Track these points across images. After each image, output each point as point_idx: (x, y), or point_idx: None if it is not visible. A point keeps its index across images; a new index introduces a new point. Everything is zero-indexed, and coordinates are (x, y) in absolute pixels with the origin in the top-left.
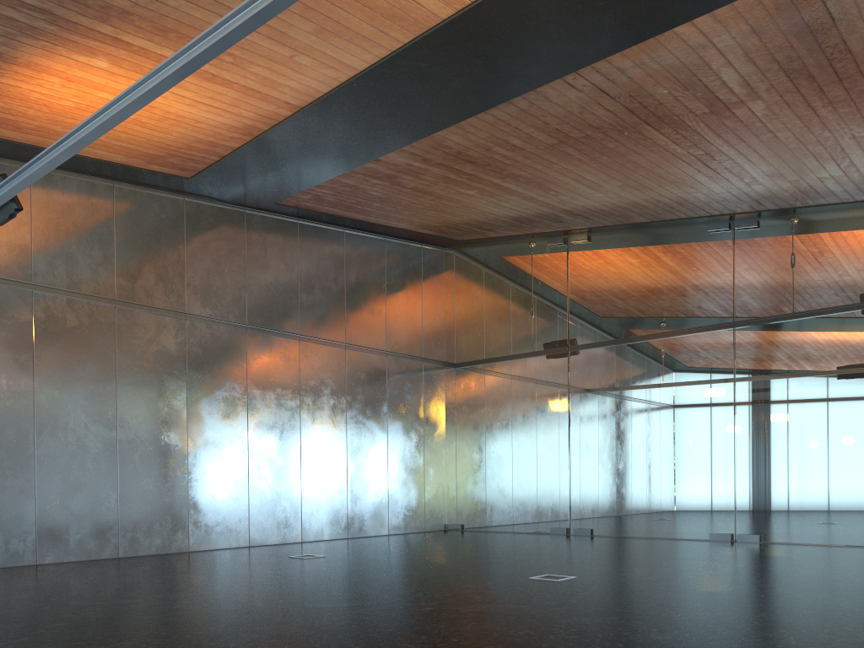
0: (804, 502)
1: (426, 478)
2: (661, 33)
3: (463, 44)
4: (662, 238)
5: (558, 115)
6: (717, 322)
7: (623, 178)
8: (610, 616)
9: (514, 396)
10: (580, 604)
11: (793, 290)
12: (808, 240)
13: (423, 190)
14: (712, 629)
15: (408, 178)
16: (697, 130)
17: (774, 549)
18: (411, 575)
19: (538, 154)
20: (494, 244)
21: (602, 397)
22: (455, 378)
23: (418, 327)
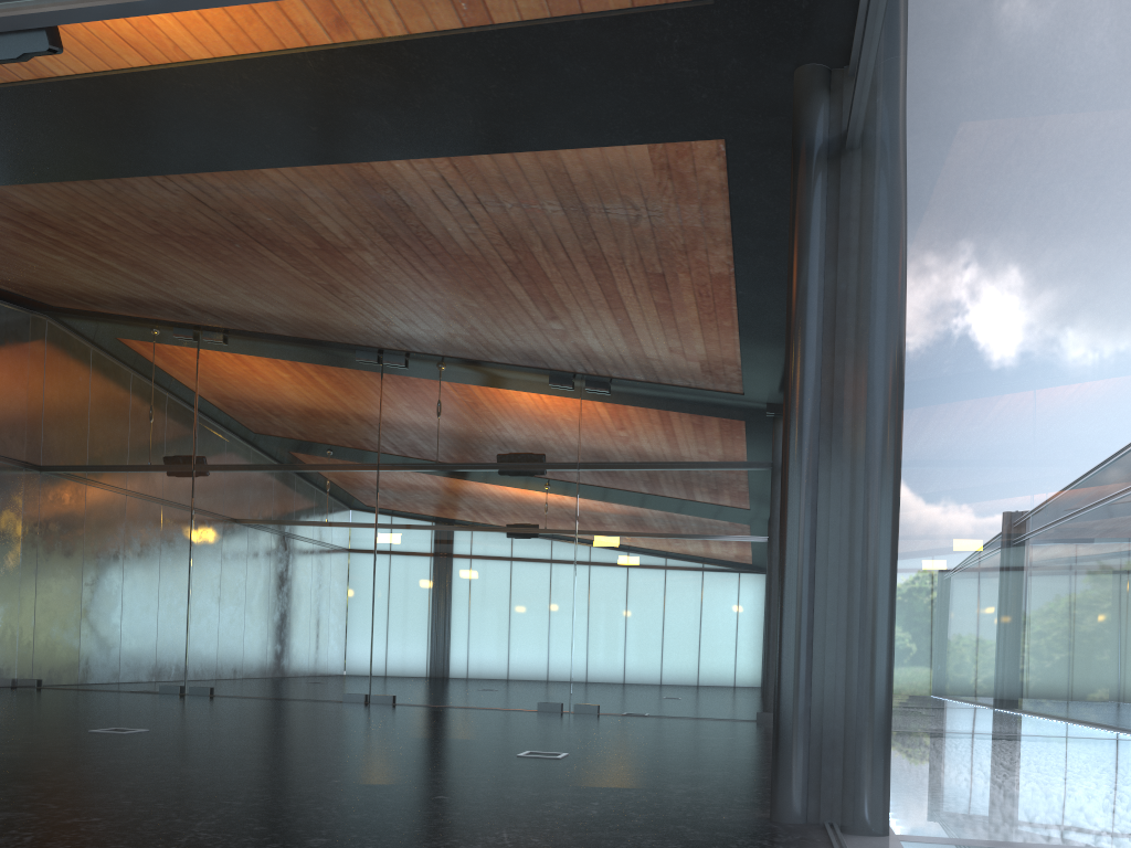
0: (437, 662)
1: None
2: (247, 169)
3: (19, 113)
4: (309, 357)
5: (154, 209)
6: (362, 462)
7: (249, 287)
8: (153, 758)
9: (121, 518)
10: (130, 750)
11: (436, 440)
12: (452, 390)
13: None
14: (249, 764)
15: None
16: (314, 262)
17: (400, 709)
18: None
19: (139, 240)
20: (103, 320)
21: (232, 531)
22: (39, 485)
23: None
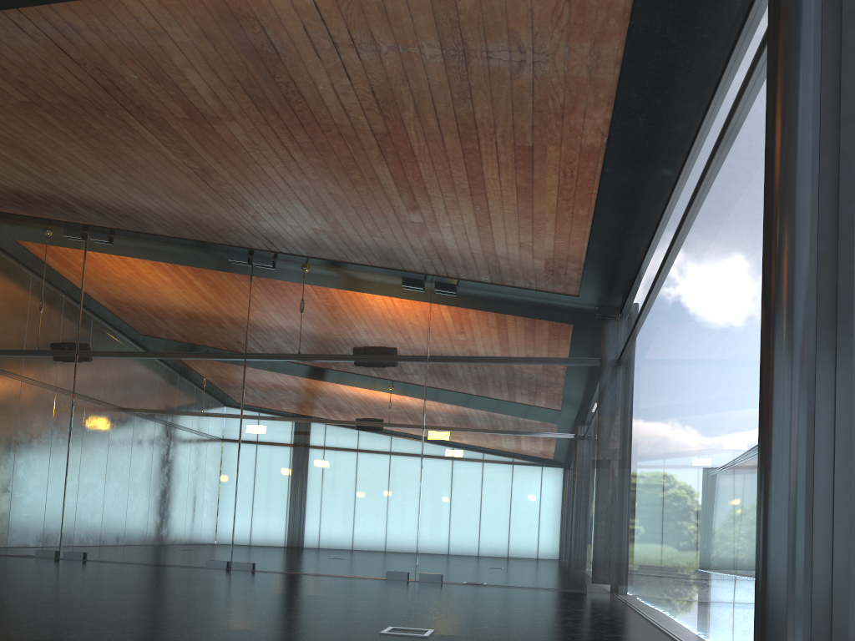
0: (294, 532)
1: None
2: None
3: None
4: (186, 257)
5: (18, 63)
6: (231, 350)
7: (125, 174)
8: None
9: (7, 397)
10: None
11: (299, 332)
12: (314, 289)
13: None
14: None
15: None
16: (184, 137)
17: (258, 576)
18: None
19: (11, 111)
20: (0, 220)
21: (110, 410)
22: None
23: None
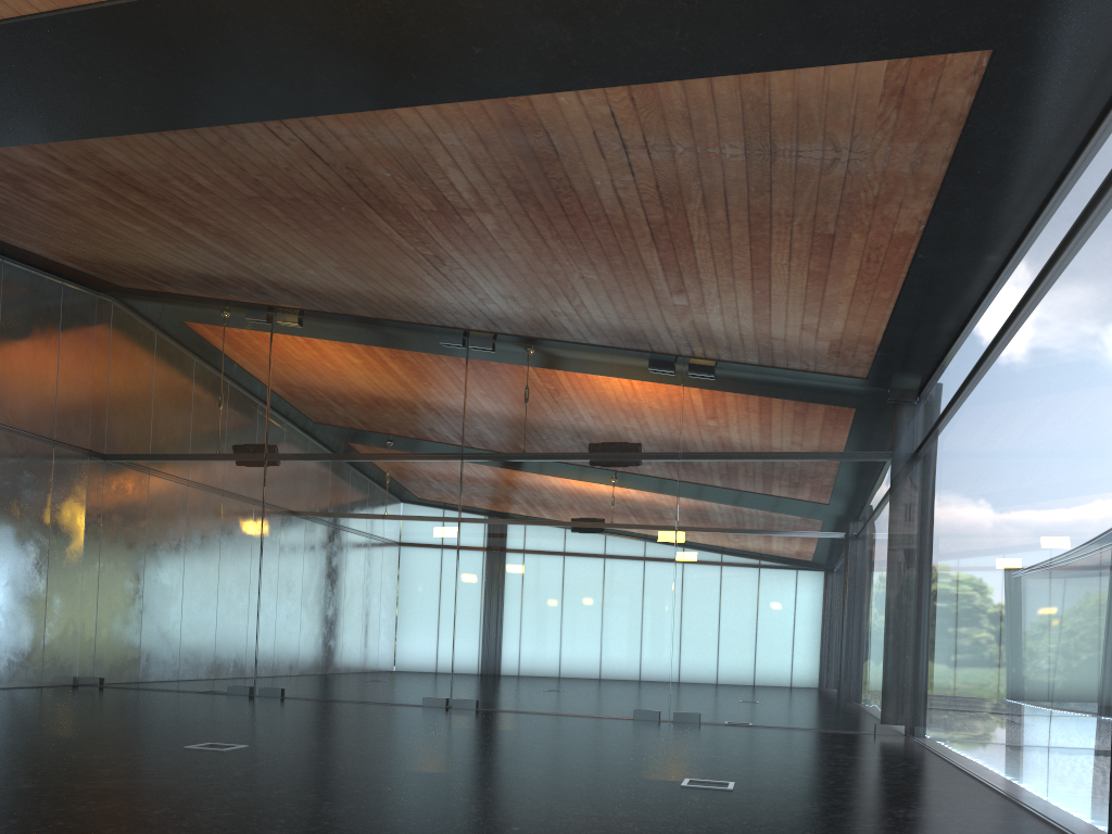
0: (524, 665)
1: (49, 611)
2: (381, 109)
3: (129, 40)
4: (389, 340)
5: (260, 164)
6: (445, 451)
7: (342, 260)
8: (279, 789)
9: (188, 510)
10: (246, 777)
11: (525, 428)
12: (543, 375)
13: (66, 208)
14: (394, 800)
15: (43, 187)
16: (425, 227)
17: (489, 717)
18: (8, 743)
19: (233, 204)
20: (172, 302)
21: (306, 524)
22: (103, 474)
23: (49, 396)
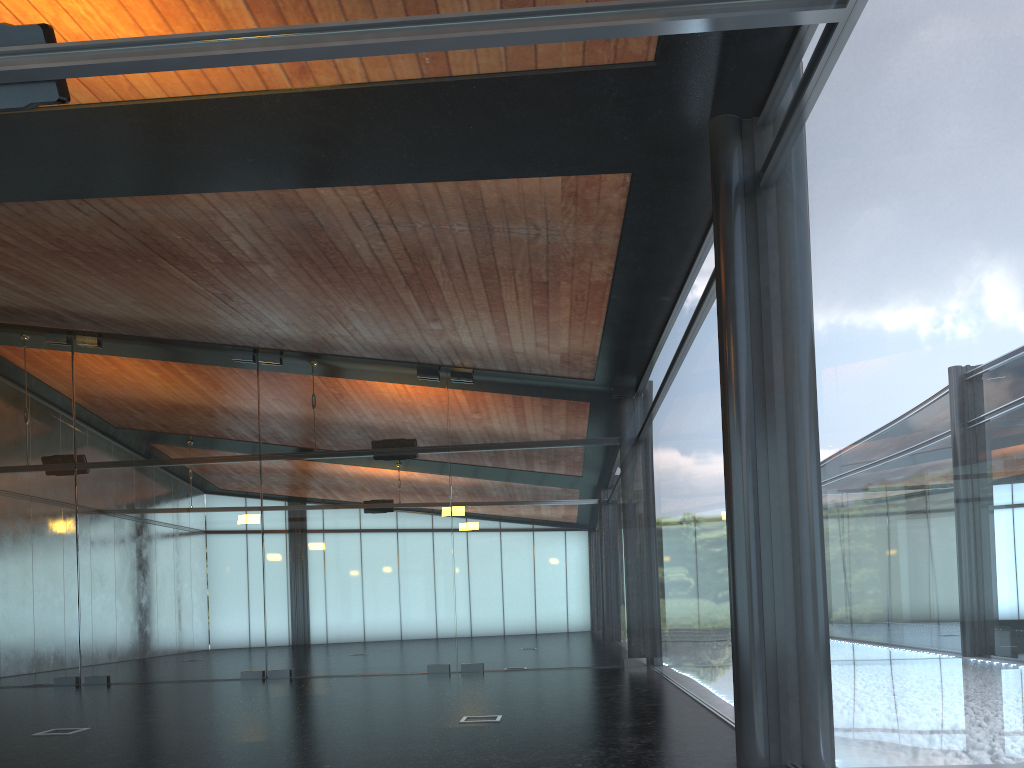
0: (330, 635)
1: None
2: (171, 194)
3: None
4: (185, 358)
5: (62, 228)
6: (244, 454)
7: (139, 296)
8: (129, 759)
9: (2, 519)
10: (97, 752)
11: (315, 430)
12: (327, 384)
13: None
14: (228, 756)
15: None
16: (213, 274)
17: (302, 683)
18: None
19: (37, 256)
20: None
21: (119, 525)
22: None
23: None
